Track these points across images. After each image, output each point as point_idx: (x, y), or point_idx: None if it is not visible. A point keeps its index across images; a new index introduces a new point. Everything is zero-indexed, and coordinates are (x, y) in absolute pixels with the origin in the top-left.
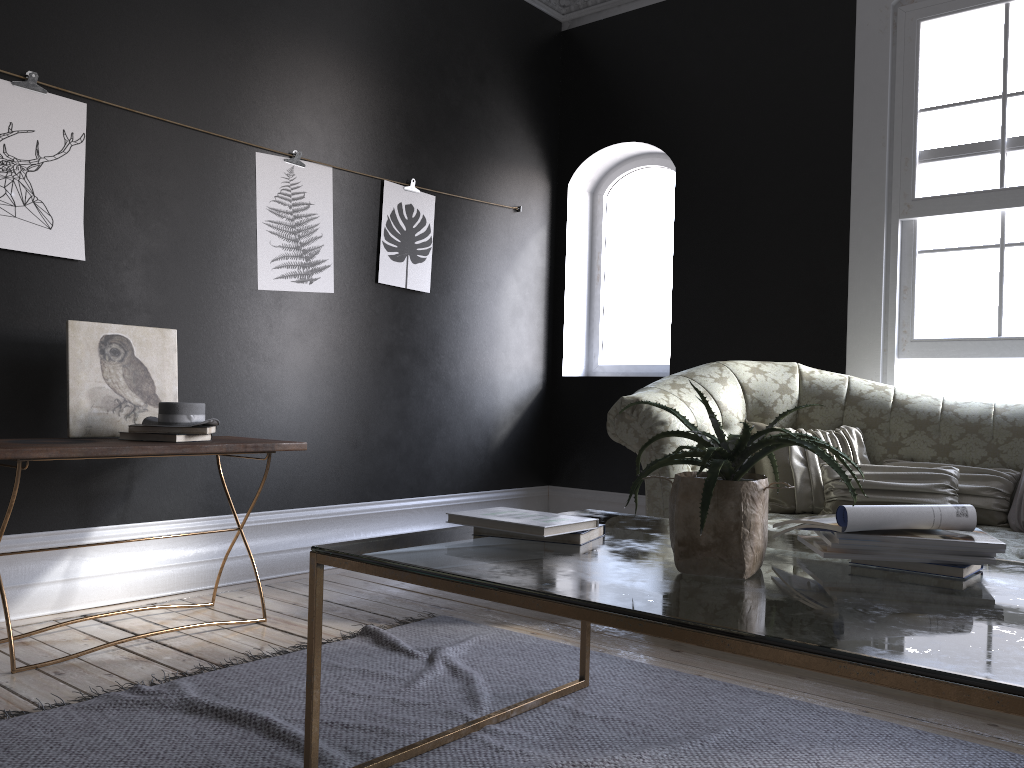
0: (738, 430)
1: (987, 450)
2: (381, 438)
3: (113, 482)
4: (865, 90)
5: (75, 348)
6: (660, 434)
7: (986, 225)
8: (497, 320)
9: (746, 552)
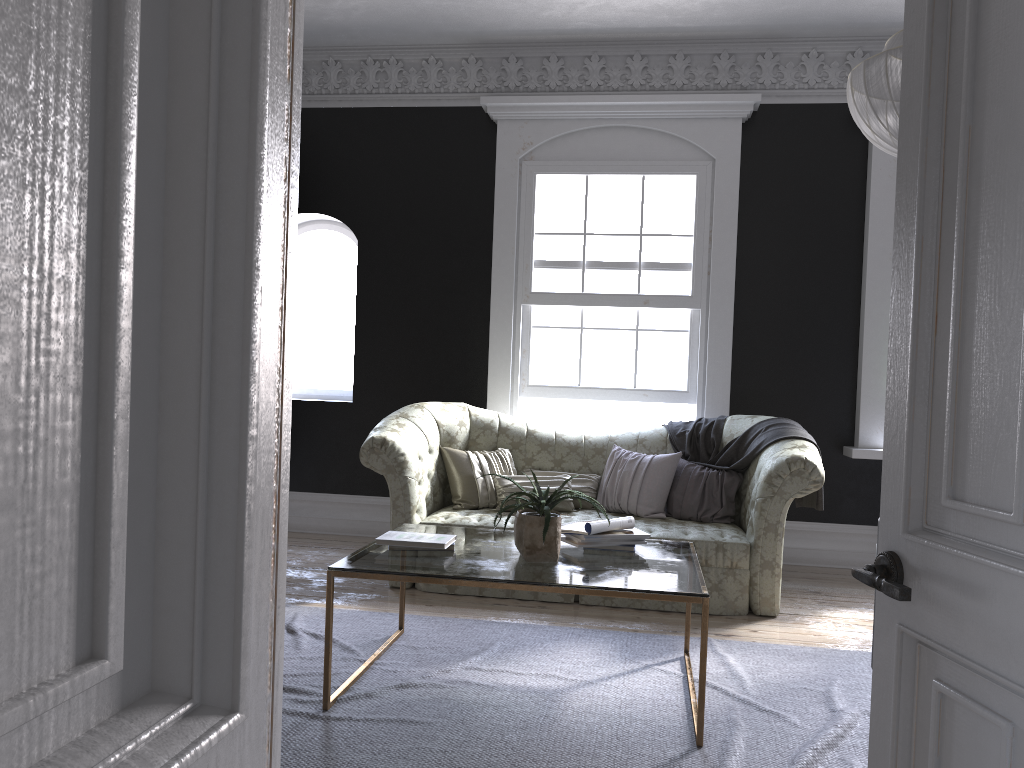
0: (437, 453)
1: (582, 462)
2: None
3: None
4: (501, 213)
5: None
6: (513, 494)
7: (572, 314)
8: None
9: (558, 549)
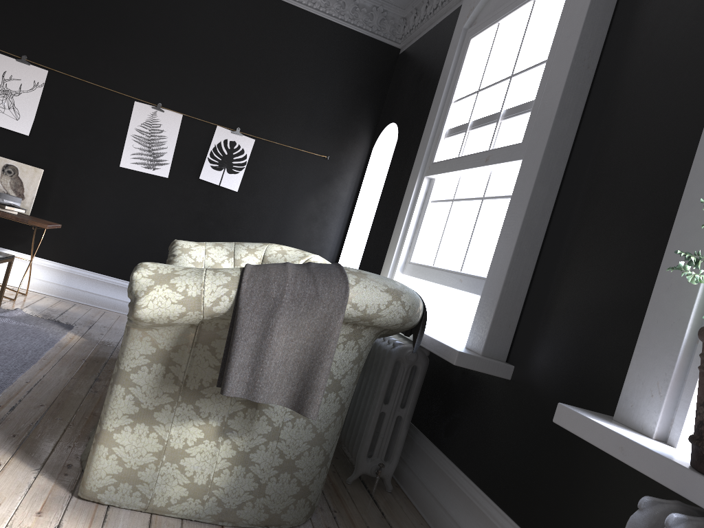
0: None
1: None
2: None
3: (20, 233)
4: (439, 87)
5: None
6: None
7: (454, 185)
8: (292, 219)
9: None
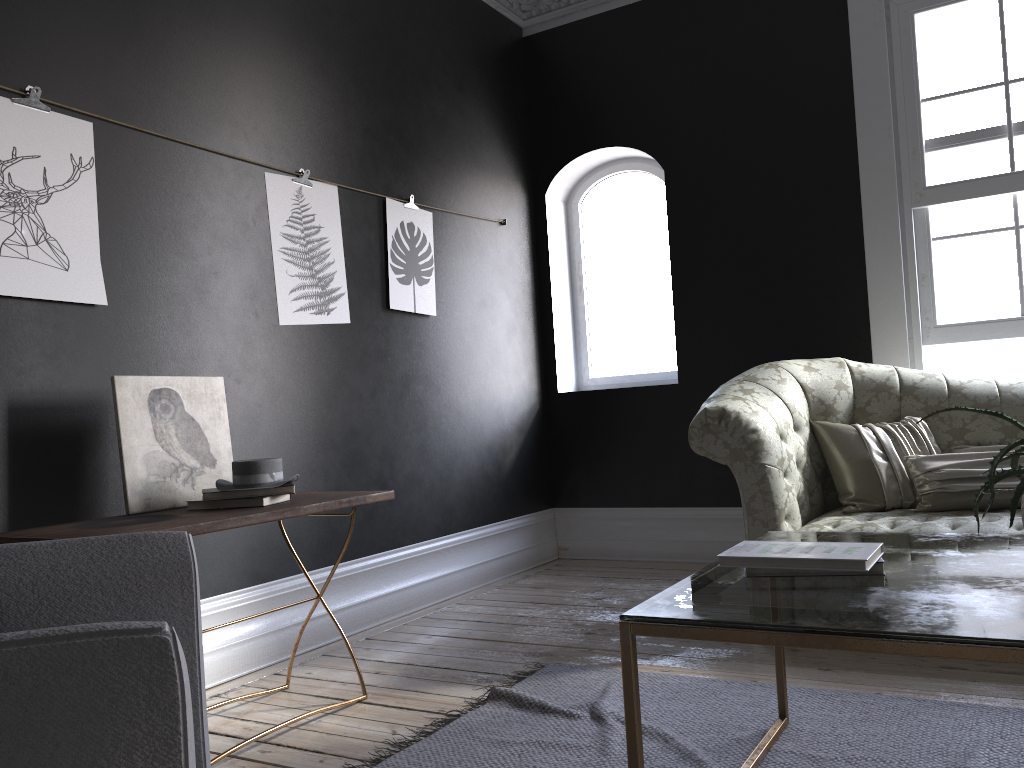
0: (807, 431)
1: None
2: (406, 476)
3: None
4: (865, 83)
5: (124, 408)
6: (1018, 442)
7: (998, 209)
8: (495, 340)
9: None
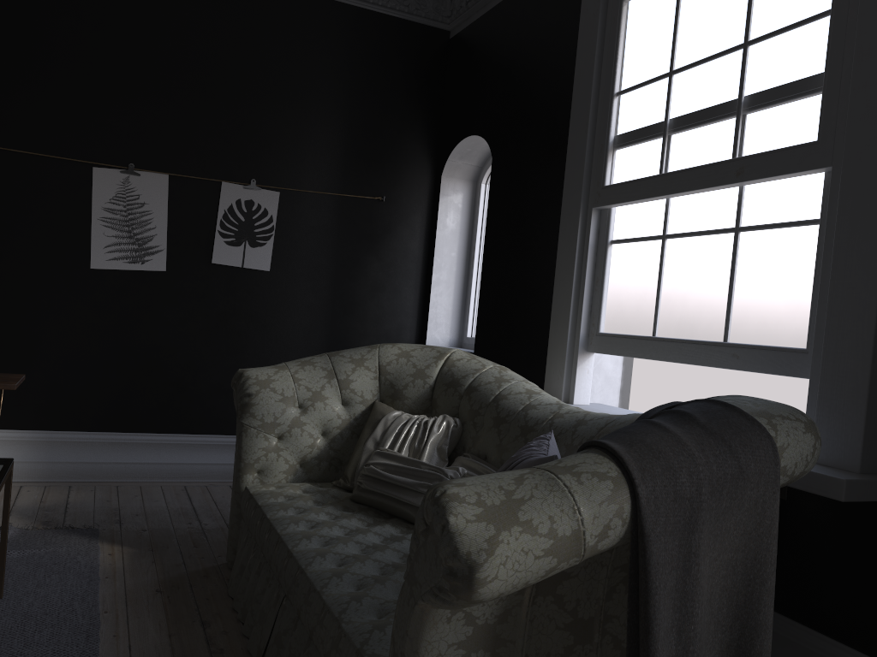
0: (360, 408)
1: None
2: (211, 385)
3: None
4: (580, 76)
5: None
6: None
7: (656, 214)
8: (352, 294)
9: None
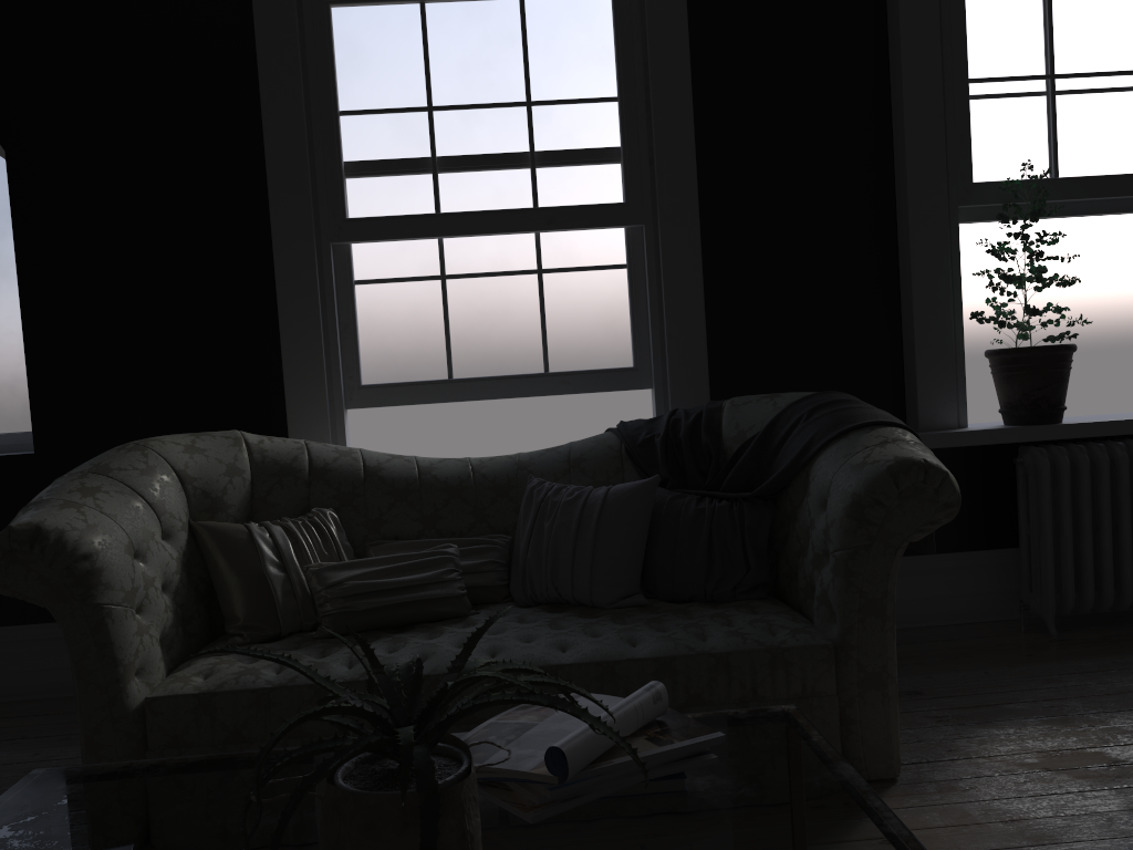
0: (184, 537)
1: (474, 515)
2: None
3: None
4: (273, 79)
5: None
6: (295, 722)
7: (425, 254)
8: None
9: None
